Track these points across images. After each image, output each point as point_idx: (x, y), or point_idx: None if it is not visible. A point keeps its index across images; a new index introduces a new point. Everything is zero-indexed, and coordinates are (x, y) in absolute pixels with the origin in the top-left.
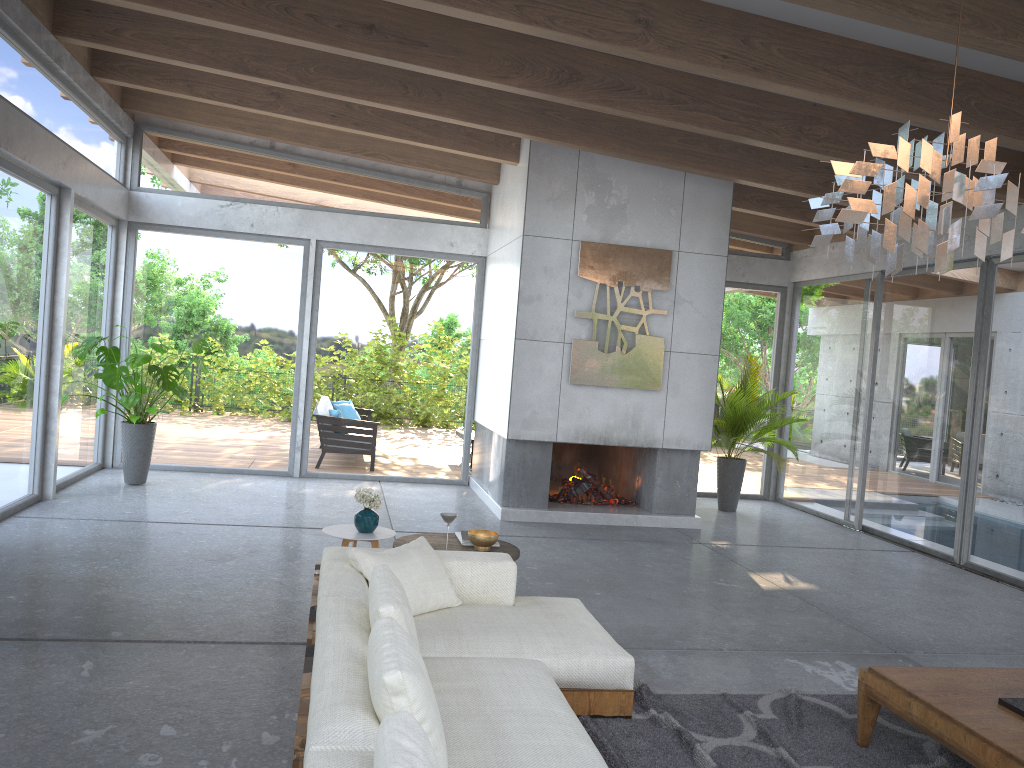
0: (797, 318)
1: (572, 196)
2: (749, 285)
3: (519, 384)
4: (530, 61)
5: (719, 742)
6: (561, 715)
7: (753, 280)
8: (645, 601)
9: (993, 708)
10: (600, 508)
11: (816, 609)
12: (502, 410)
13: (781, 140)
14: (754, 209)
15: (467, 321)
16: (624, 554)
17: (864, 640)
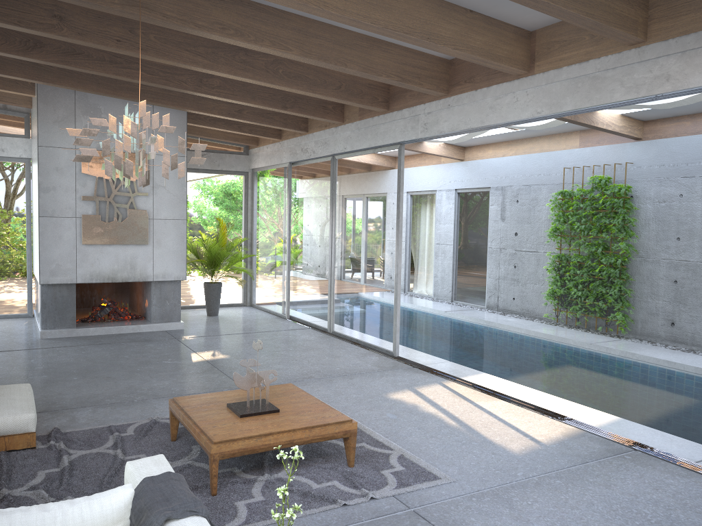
0: (255, 191)
1: (73, 119)
2: (223, 171)
3: (45, 247)
4: (3, 33)
5: (84, 452)
6: None
7: (226, 168)
8: (105, 379)
9: (221, 409)
10: (116, 323)
11: (216, 369)
12: (38, 265)
13: (189, 87)
14: (208, 125)
15: (21, 204)
16: (115, 351)
17: (230, 383)
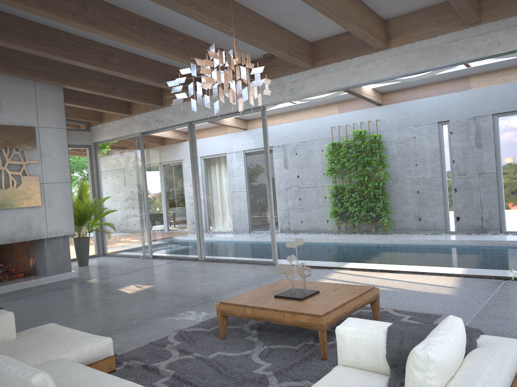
0: (99, 160)
1: None
2: (71, 145)
3: None
4: None
5: (166, 362)
6: (104, 375)
7: (73, 143)
8: (76, 317)
9: (275, 299)
10: (14, 281)
11: (160, 294)
12: None
13: (97, 64)
14: (74, 103)
15: None
16: (45, 299)
17: (190, 299)
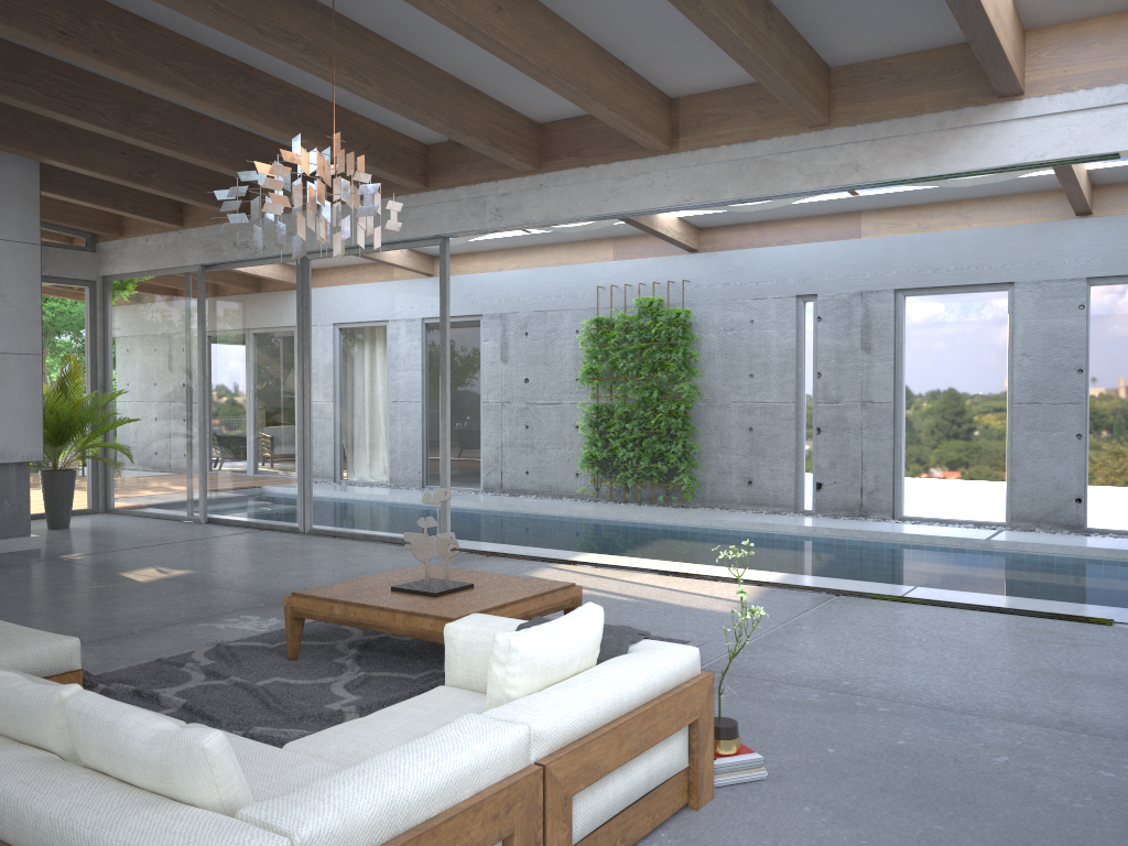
0: (112, 315)
1: None
2: (53, 279)
3: None
4: None
5: (177, 689)
6: (50, 682)
7: (57, 273)
8: (25, 616)
9: (390, 593)
10: None
11: (202, 586)
12: None
13: (110, 125)
14: (62, 194)
15: None
16: None
17: (256, 598)
